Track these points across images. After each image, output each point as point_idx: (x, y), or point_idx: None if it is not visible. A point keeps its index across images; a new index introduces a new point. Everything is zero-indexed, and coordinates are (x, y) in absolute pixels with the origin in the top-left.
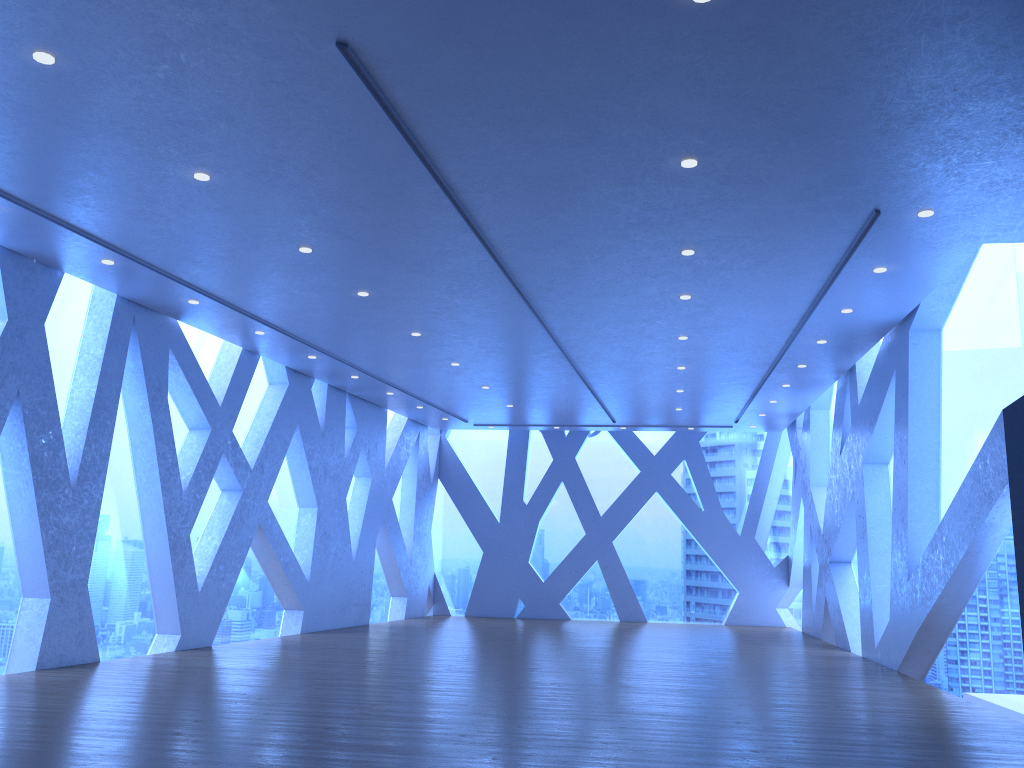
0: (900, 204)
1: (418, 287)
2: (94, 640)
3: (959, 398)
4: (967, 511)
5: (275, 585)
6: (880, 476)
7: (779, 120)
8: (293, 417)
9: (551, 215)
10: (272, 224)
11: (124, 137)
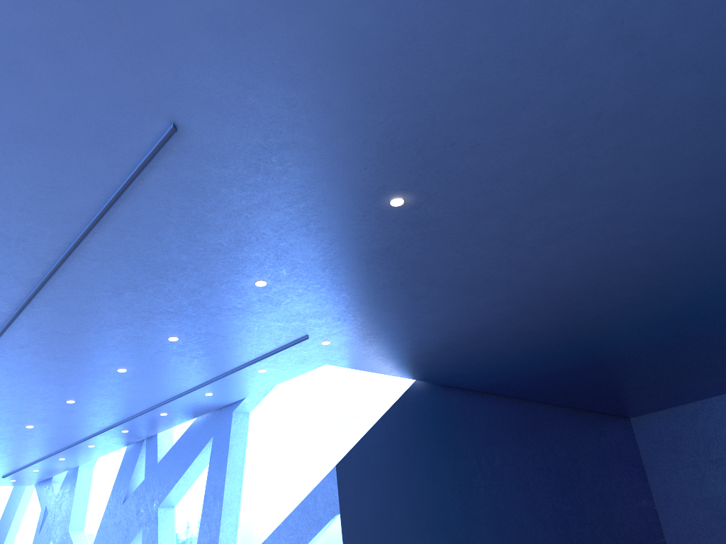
0: (322, 335)
1: None
2: None
3: (266, 458)
4: (294, 533)
5: None
6: (169, 516)
7: (336, 275)
8: None
9: (121, 291)
10: None
11: None
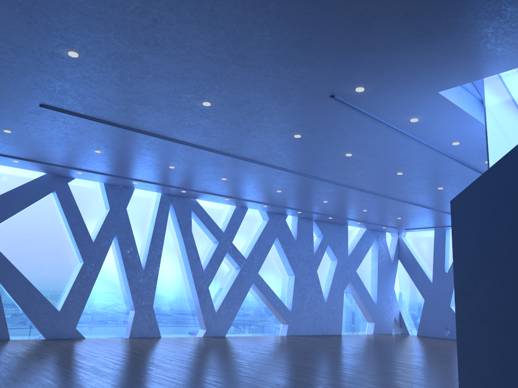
0: (335, 89)
1: (235, 172)
2: (157, 328)
3: None
4: None
5: (272, 312)
6: None
7: (195, 78)
8: (273, 234)
9: (212, 136)
10: (145, 161)
11: (61, 145)
